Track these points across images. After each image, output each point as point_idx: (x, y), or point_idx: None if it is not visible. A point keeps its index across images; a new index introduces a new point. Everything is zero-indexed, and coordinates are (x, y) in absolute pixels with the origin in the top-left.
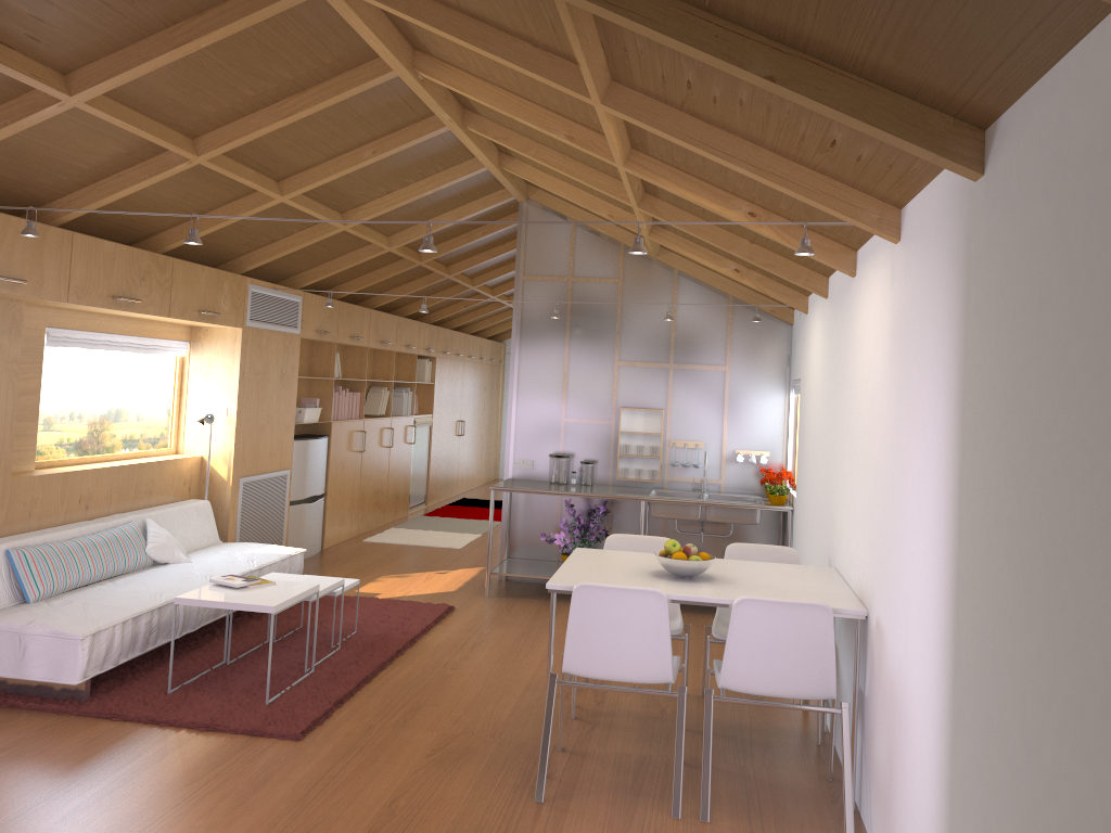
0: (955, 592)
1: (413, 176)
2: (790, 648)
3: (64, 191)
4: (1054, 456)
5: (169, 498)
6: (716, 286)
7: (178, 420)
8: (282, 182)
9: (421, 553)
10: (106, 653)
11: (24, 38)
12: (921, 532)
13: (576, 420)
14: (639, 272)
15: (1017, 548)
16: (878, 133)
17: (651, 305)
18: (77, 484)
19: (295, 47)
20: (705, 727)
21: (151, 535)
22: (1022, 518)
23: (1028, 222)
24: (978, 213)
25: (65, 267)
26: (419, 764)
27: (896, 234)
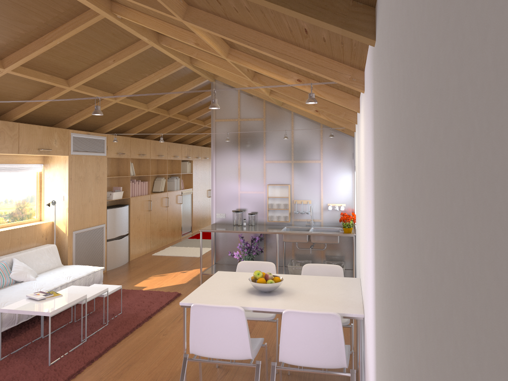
0: (376, 340)
1: (146, 72)
2: (317, 339)
3: None
4: (394, 278)
5: (33, 244)
6: (313, 119)
7: (40, 204)
8: (69, 80)
9: (178, 261)
10: None
11: None
12: (370, 283)
13: (246, 192)
14: (273, 114)
15: (387, 339)
16: (302, 17)
17: (280, 131)
18: None
19: (36, 3)
20: None
21: (14, 267)
22: (387, 317)
23: (384, 73)
24: (375, 69)
25: None
26: None
27: (362, 87)
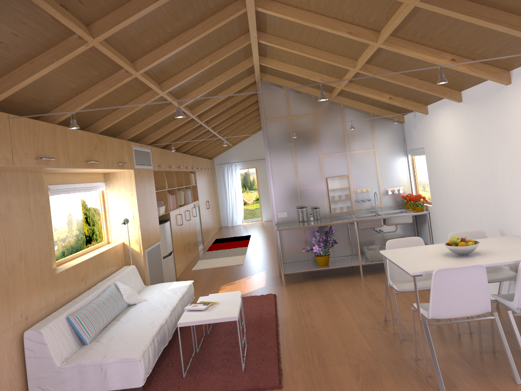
0: None
1: (216, 74)
2: None
3: (59, 103)
4: None
5: (115, 268)
6: (364, 110)
7: (106, 225)
8: (161, 84)
9: (227, 270)
10: (148, 364)
11: (75, 2)
12: None
13: (305, 188)
14: (324, 109)
15: None
16: None
17: (332, 124)
18: (80, 270)
19: None
20: (515, 331)
21: (122, 290)
22: None
23: None
24: None
25: (65, 147)
26: (358, 386)
27: None
